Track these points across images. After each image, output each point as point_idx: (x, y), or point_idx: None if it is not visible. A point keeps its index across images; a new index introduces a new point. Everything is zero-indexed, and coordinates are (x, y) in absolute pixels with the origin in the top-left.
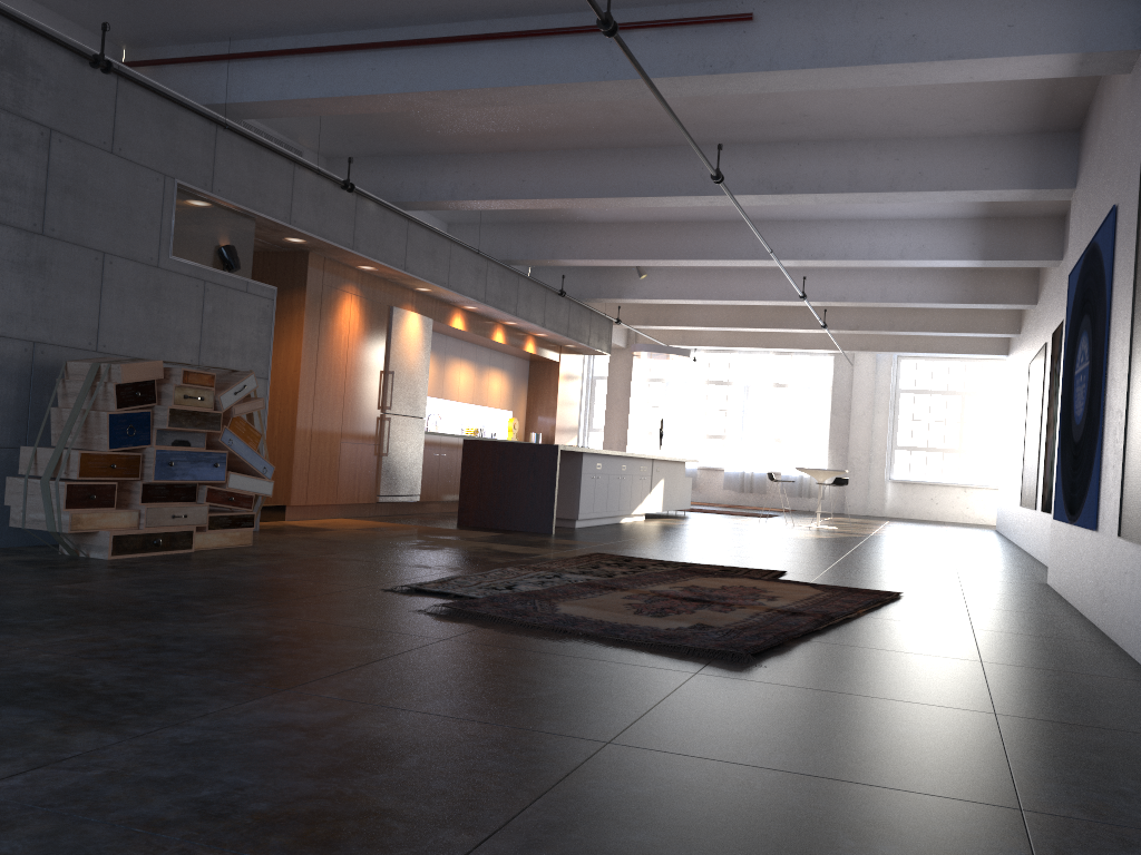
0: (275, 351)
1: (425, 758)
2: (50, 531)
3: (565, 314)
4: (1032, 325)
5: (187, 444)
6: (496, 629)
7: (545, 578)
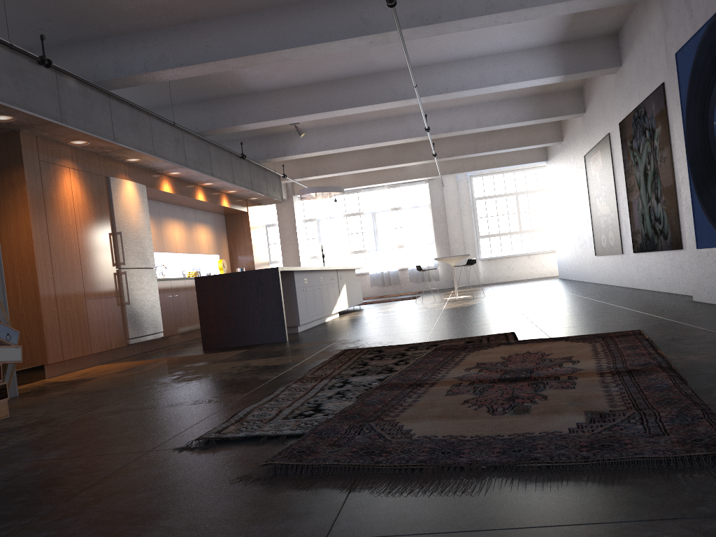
0: (5, 227)
1: None
2: None
3: (247, 173)
4: (581, 129)
5: None
6: (370, 489)
7: (336, 387)
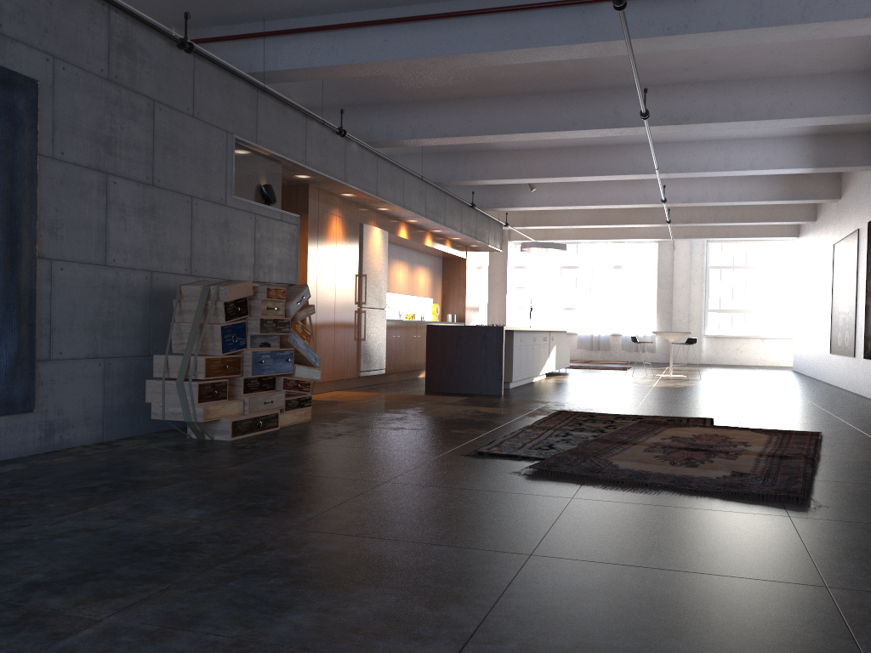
0: None
1: (723, 612)
2: (187, 421)
3: (474, 221)
4: (834, 215)
5: (268, 345)
6: (593, 486)
7: (561, 436)
